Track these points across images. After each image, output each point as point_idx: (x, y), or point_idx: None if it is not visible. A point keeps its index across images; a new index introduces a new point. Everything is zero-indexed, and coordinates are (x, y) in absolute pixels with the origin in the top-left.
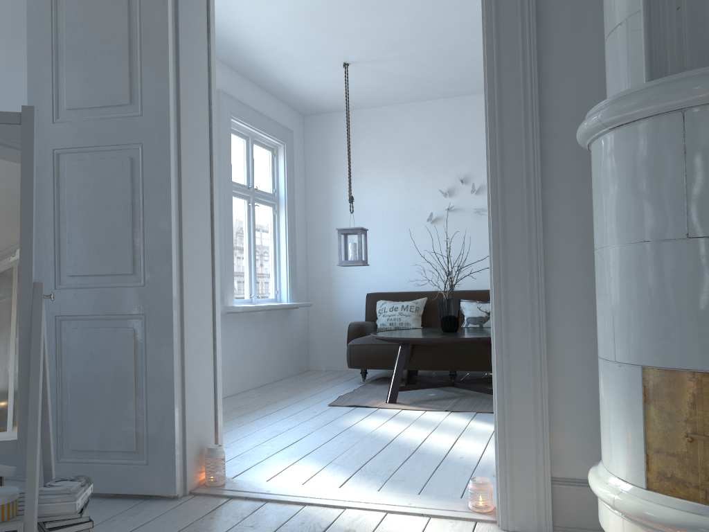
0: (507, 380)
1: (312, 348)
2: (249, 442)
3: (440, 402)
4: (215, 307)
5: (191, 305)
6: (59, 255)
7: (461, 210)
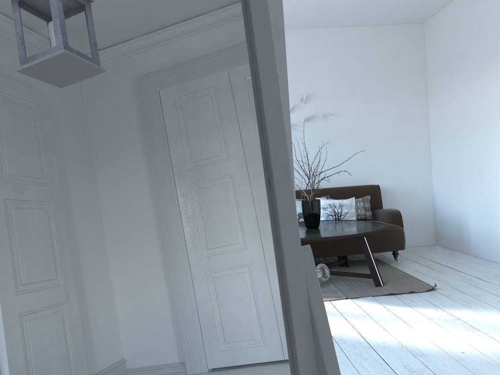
0: None
1: None
2: None
3: (325, 290)
4: None
5: None
6: None
7: None
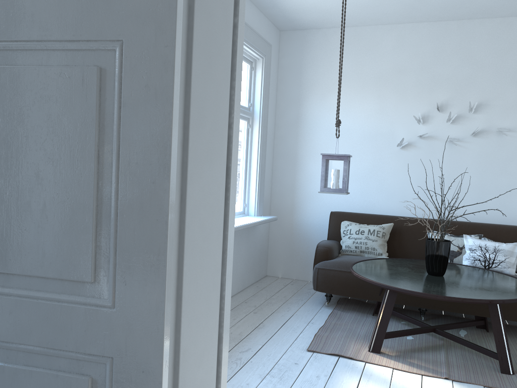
0: None
1: (271, 255)
2: None
3: (428, 357)
4: (223, 316)
5: (191, 333)
6: None
7: (433, 138)
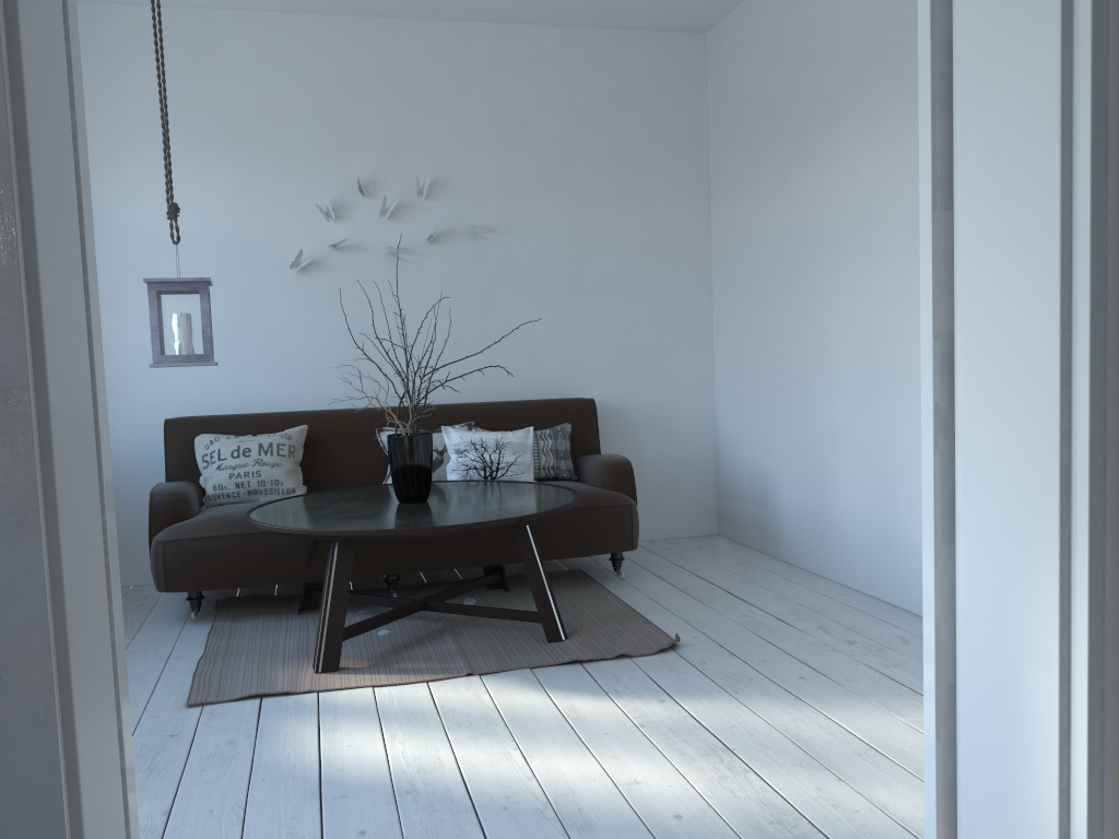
0: (1115, 710)
1: None
2: None
3: (428, 652)
4: (109, 569)
5: (77, 590)
6: None
7: (360, 248)
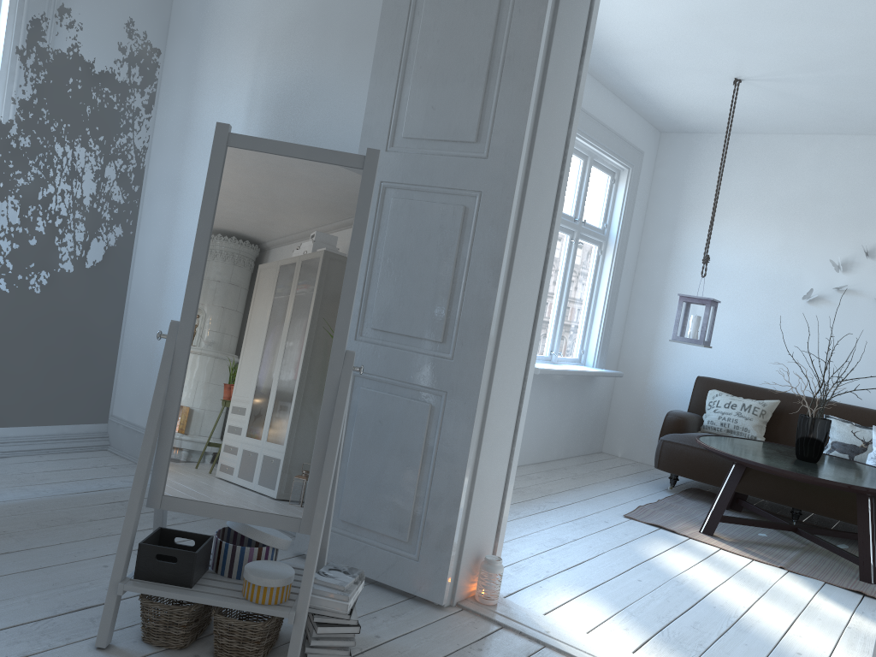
0: None
1: (611, 426)
2: (526, 547)
3: (773, 551)
4: (524, 394)
5: (499, 390)
6: (366, 302)
7: (856, 292)
